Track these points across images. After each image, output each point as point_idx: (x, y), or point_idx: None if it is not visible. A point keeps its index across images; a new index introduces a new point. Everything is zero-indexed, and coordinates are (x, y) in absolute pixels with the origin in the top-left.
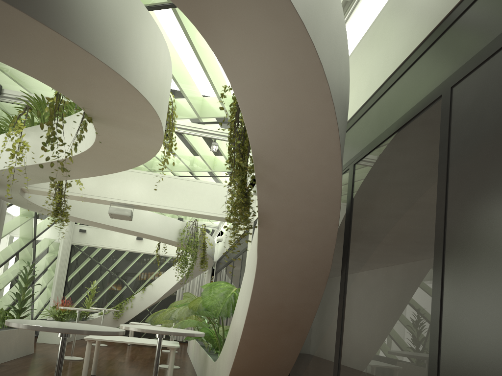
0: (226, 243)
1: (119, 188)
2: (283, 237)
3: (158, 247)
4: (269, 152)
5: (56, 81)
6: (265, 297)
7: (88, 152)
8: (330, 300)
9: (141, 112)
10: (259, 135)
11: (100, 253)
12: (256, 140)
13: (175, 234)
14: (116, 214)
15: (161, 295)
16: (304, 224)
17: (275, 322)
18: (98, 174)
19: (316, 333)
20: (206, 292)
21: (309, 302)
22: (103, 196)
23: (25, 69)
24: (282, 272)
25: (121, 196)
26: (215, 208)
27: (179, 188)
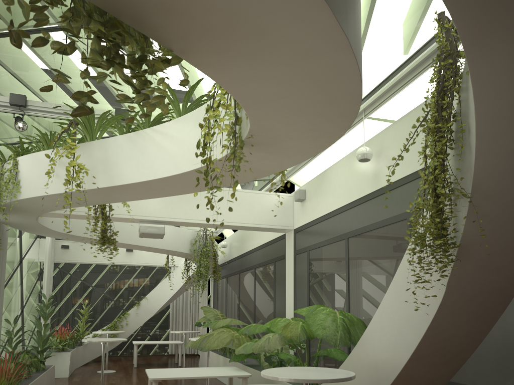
0: (232, 249)
1: (149, 203)
2: (478, 268)
3: (168, 260)
4: (494, 179)
5: (267, 110)
6: (440, 330)
7: (178, 175)
8: (500, 326)
9: (320, 138)
10: (488, 162)
11: (82, 269)
12: (482, 168)
13: (187, 245)
14: (149, 233)
15: (157, 309)
16: (505, 253)
17: (439, 354)
18: (163, 195)
19: (475, 360)
20: (310, 319)
21: (480, 331)
22: (133, 214)
23: (248, 99)
24: (465, 304)
25: (152, 212)
26: (253, 218)
27: (213, 199)
